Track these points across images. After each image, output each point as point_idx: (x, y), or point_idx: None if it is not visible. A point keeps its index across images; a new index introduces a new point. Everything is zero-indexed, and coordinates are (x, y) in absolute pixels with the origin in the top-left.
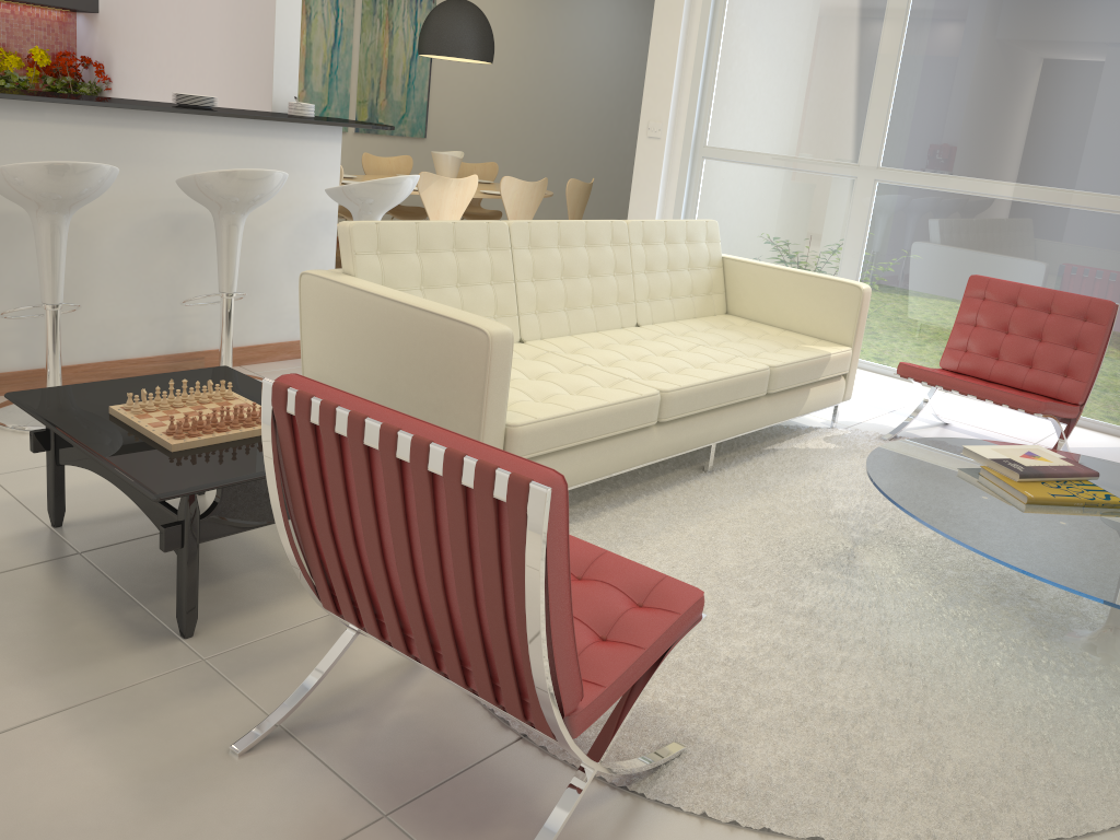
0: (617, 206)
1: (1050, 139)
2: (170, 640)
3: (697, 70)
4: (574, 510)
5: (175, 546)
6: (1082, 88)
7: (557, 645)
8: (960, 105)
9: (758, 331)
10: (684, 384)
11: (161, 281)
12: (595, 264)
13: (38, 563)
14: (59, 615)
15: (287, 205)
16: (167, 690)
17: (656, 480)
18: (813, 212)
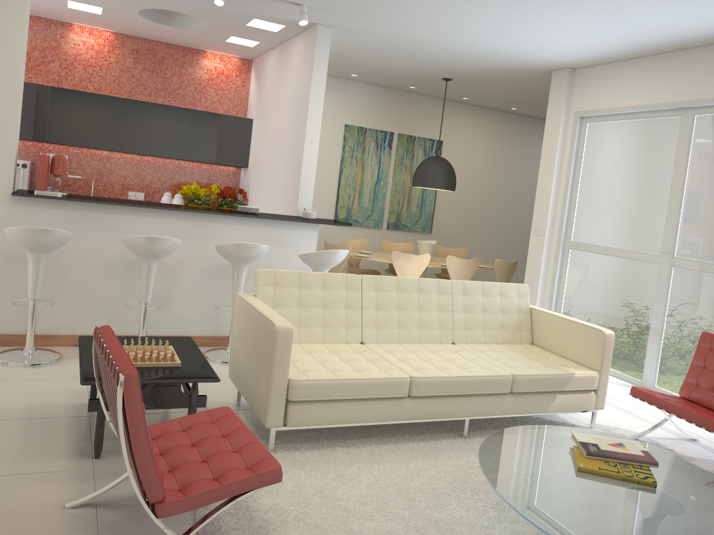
0: None
1: None
2: (88, 457)
3: (565, 194)
4: (351, 441)
5: (94, 409)
6: None
7: (138, 459)
8: None
9: (538, 355)
10: (431, 375)
11: (212, 297)
12: (423, 303)
13: (69, 417)
14: (56, 438)
15: (284, 263)
16: (66, 477)
17: (422, 435)
18: (633, 285)
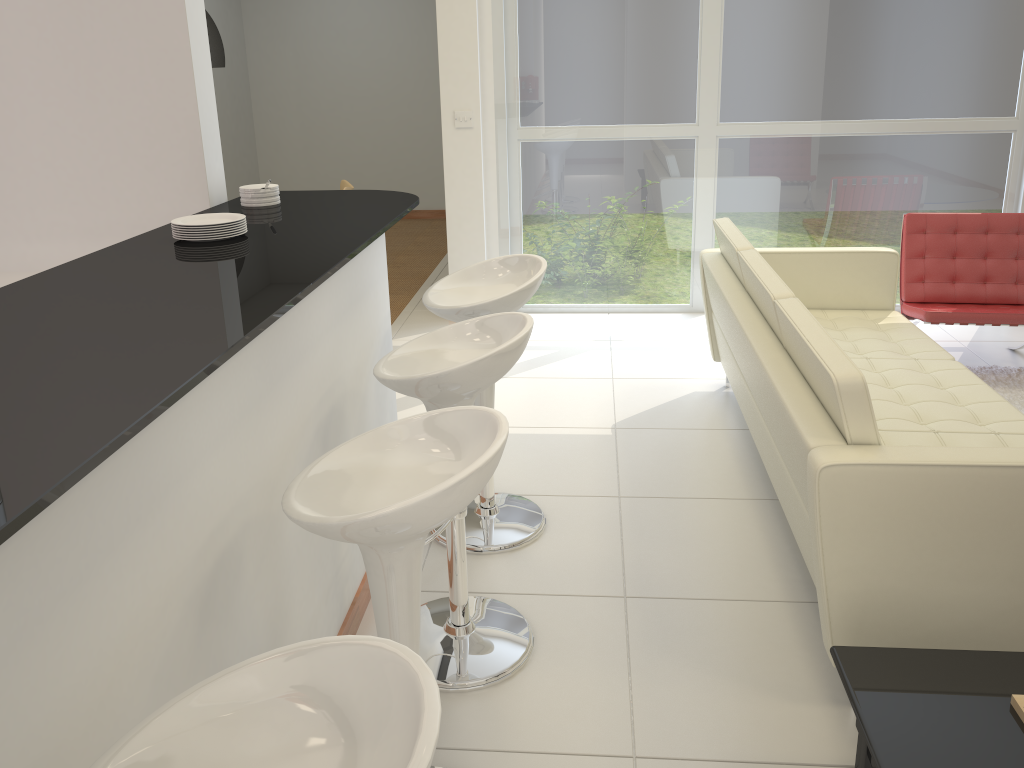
0: (238, 193)
1: (873, 78)
2: None
3: (498, 48)
4: None
5: None
6: (894, 30)
7: None
8: (789, 56)
9: (824, 320)
10: (1023, 416)
11: None
12: None
13: None
14: None
15: (371, 343)
16: None
17: None
18: (656, 177)
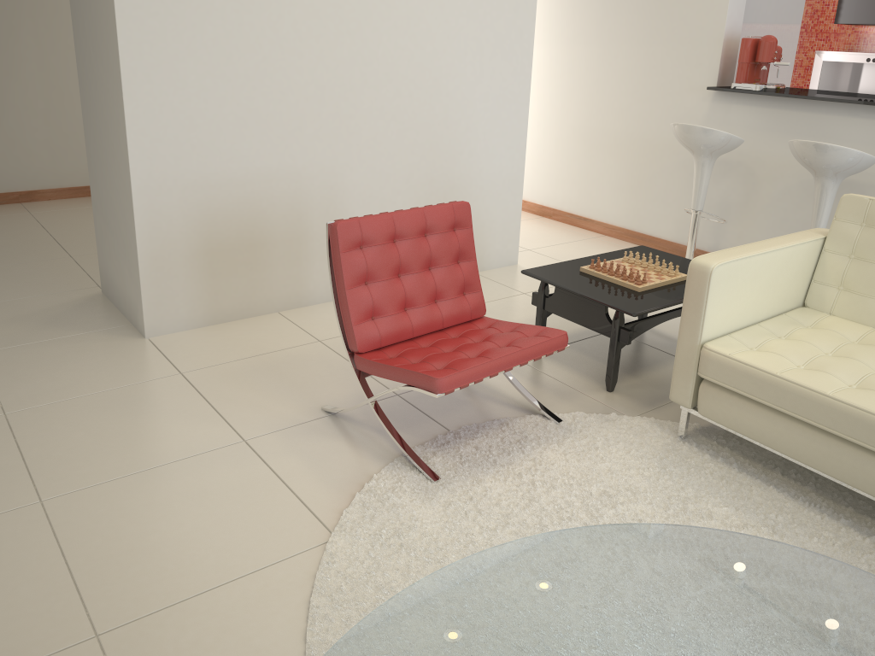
0: None
1: None
2: None
3: None
4: (814, 497)
5: (535, 304)
6: None
7: (340, 304)
8: None
9: None
10: None
11: None
12: None
13: None
14: None
15: None
16: None
17: None
18: None
